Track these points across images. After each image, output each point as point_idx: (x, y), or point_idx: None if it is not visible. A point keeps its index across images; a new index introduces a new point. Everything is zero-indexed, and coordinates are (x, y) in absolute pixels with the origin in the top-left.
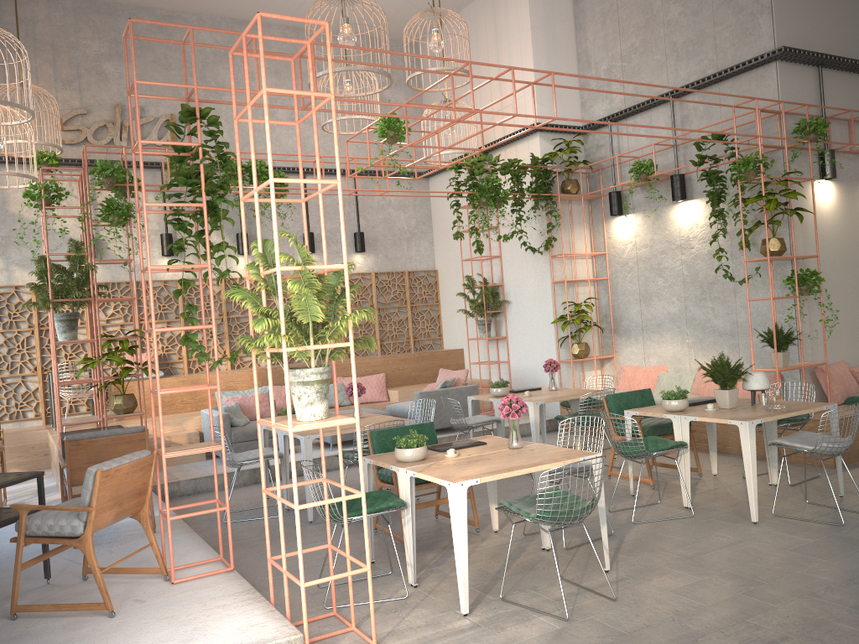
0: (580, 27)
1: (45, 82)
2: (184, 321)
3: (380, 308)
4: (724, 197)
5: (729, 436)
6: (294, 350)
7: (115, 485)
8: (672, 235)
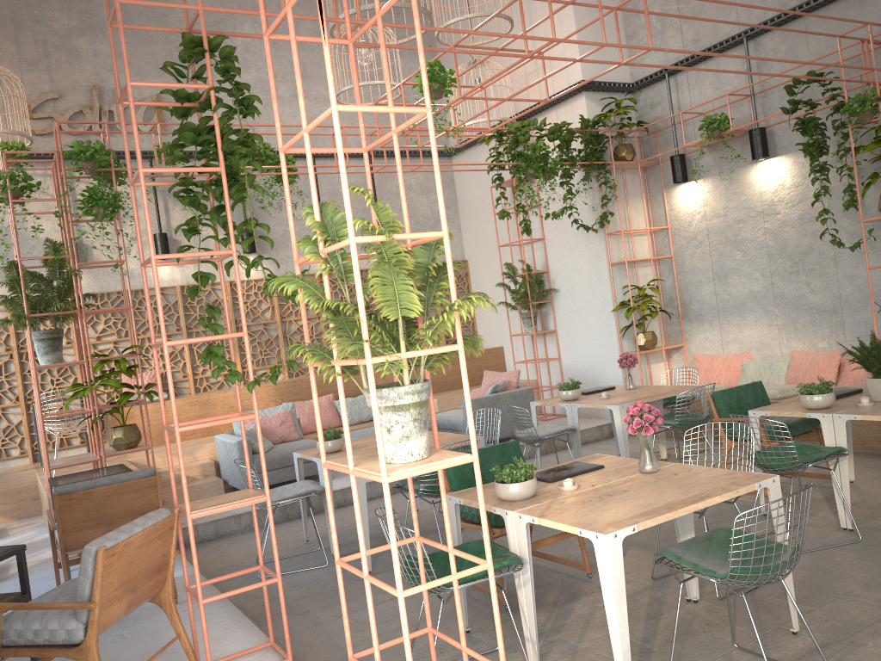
0: None
1: (8, 63)
2: (186, 333)
3: None
4: (826, 148)
5: None
6: (382, 360)
7: (125, 565)
8: (751, 200)
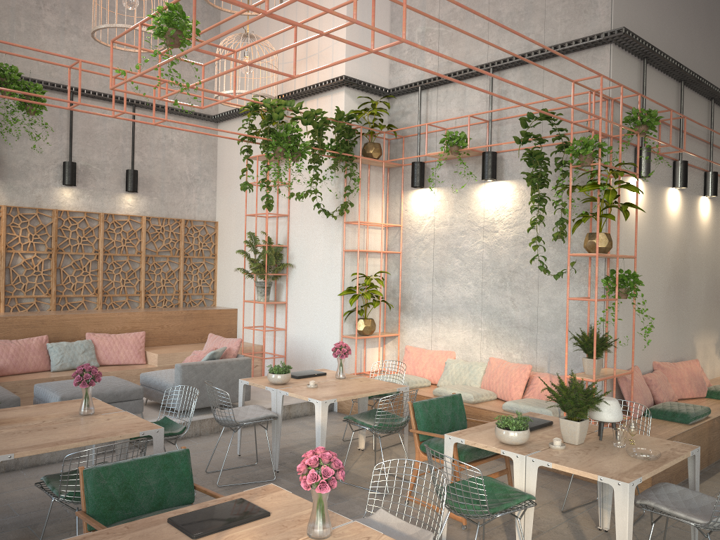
0: None
1: None
2: None
3: (149, 256)
4: (547, 181)
5: None
6: None
7: None
8: (475, 215)
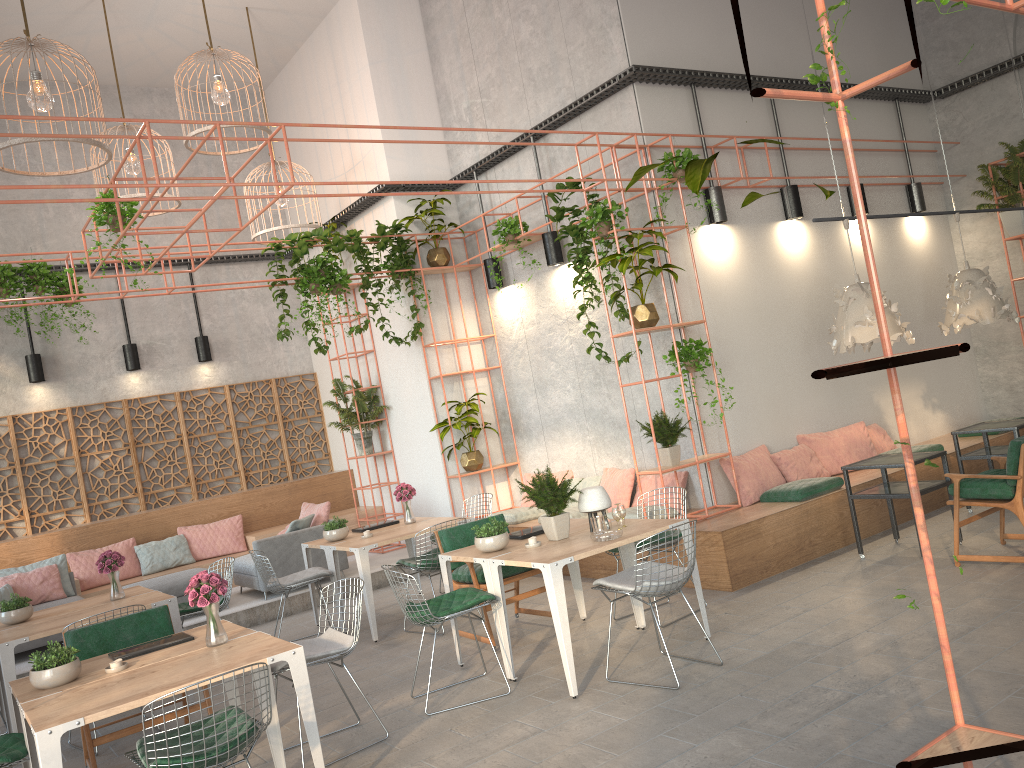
0: (434, 58)
1: None
2: None
3: (241, 429)
4: (587, 258)
5: None
6: None
7: None
8: (557, 307)
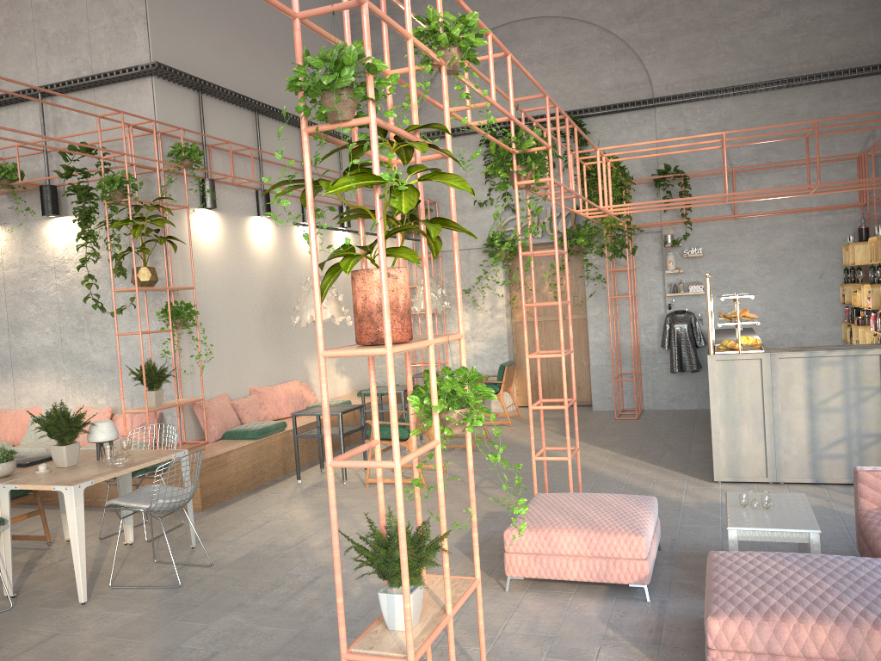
0: None
1: None
2: None
3: None
4: (94, 217)
5: (100, 487)
6: None
7: None
8: (45, 255)
